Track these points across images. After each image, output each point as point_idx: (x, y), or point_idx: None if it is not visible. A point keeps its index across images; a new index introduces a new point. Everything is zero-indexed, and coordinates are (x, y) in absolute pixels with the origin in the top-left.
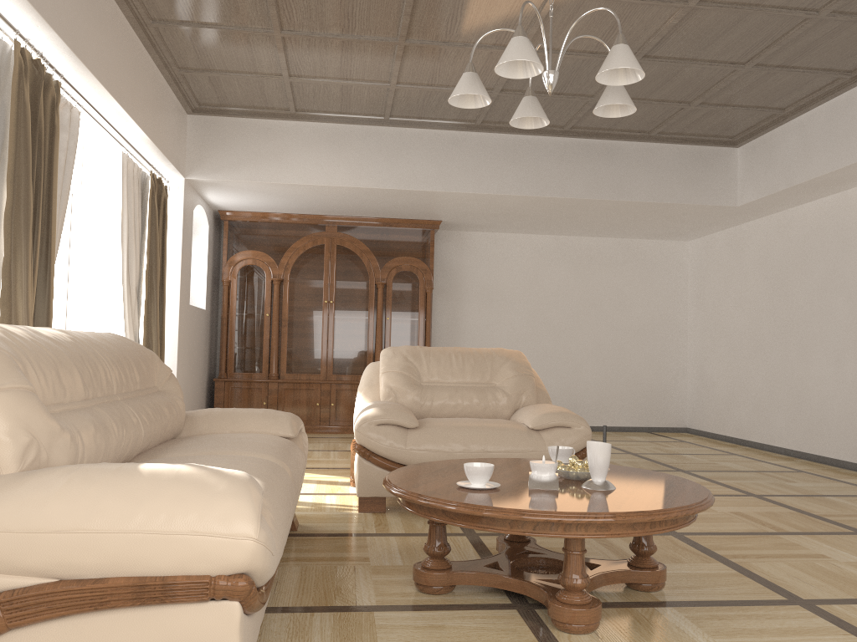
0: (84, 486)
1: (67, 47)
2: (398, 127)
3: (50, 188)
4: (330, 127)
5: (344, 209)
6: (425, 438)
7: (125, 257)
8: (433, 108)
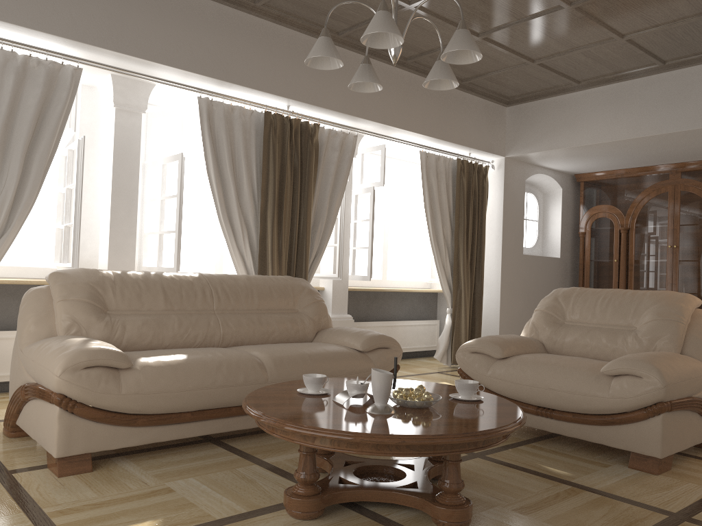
0: (47, 343)
1: (306, 103)
2: (681, 68)
3: (306, 189)
4: (614, 87)
5: (672, 156)
6: (503, 368)
7: (430, 223)
8: (693, 42)
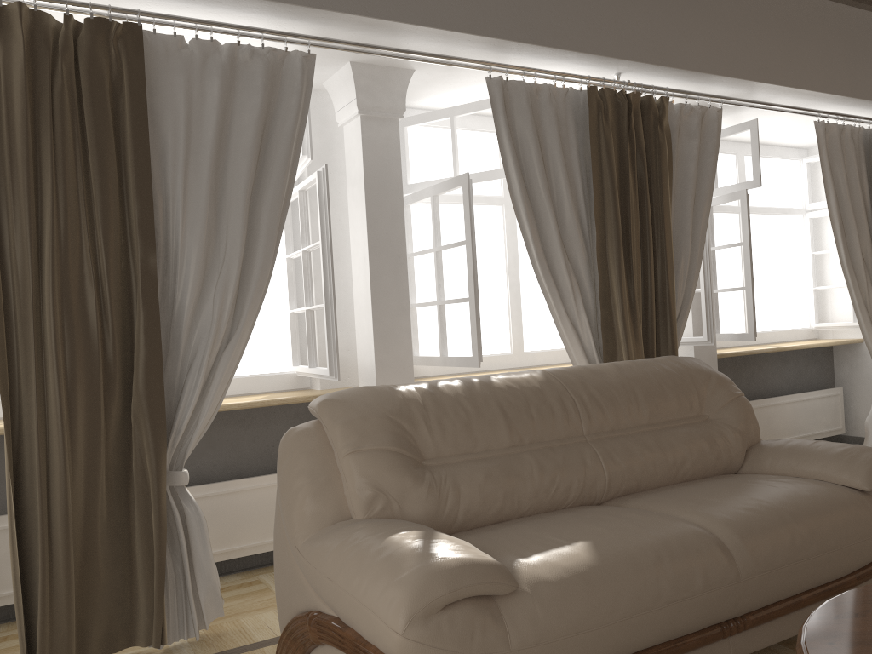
0: (350, 544)
1: (650, 65)
2: None
3: (660, 207)
4: None
5: None
6: None
7: (839, 237)
8: None
